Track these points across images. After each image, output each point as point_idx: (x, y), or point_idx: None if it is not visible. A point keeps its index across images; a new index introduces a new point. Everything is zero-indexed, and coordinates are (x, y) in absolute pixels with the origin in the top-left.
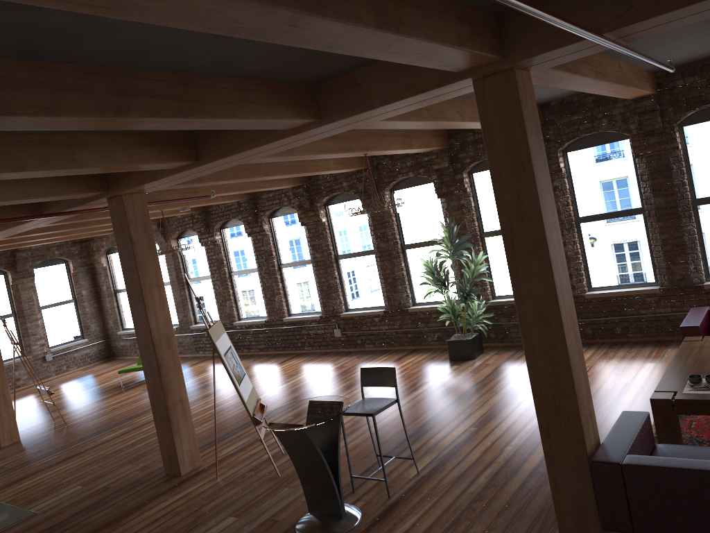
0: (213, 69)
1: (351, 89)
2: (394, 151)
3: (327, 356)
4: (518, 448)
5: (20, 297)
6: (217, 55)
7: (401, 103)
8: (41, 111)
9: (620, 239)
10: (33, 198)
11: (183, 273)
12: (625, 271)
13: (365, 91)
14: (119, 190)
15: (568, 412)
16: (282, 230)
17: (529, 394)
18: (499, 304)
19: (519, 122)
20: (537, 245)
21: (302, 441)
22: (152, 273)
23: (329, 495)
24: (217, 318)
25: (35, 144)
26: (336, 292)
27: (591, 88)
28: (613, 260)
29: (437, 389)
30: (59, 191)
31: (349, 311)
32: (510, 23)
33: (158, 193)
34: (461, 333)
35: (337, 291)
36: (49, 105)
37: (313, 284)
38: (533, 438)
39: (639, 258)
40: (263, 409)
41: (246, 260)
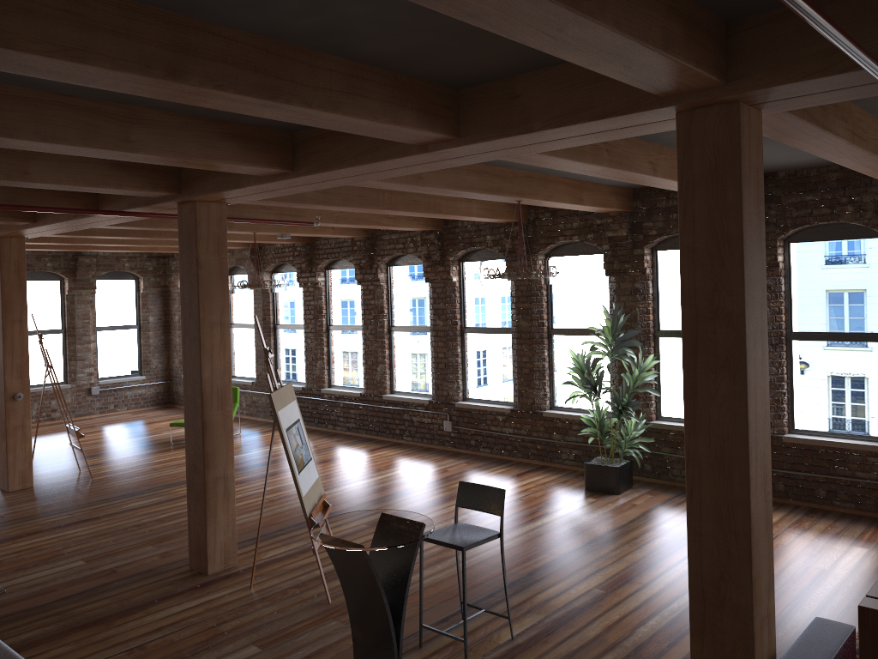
0: (317, 40)
1: (506, 102)
2: (558, 204)
3: (429, 453)
4: (656, 633)
5: (74, 311)
6: (321, 18)
7: (571, 129)
8: (59, 51)
9: (845, 370)
10: (81, 186)
11: (271, 317)
12: (844, 415)
13: (523, 106)
14: (192, 194)
15: (736, 606)
16: (401, 283)
17: (684, 558)
18: (664, 428)
19: (734, 179)
20: (730, 358)
21: (360, 567)
22: (217, 307)
23: (384, 648)
24: (303, 380)
25: (79, 111)
26: (455, 374)
27: (842, 157)
28: (831, 398)
29: (561, 526)
30: (117, 182)
31: (467, 400)
32: (745, 35)
33: (249, 210)
34: (606, 457)
35: (456, 373)
36: (72, 46)
37: (428, 359)
38: (679, 623)
39: (867, 401)
40: (326, 509)
41: (350, 314)
